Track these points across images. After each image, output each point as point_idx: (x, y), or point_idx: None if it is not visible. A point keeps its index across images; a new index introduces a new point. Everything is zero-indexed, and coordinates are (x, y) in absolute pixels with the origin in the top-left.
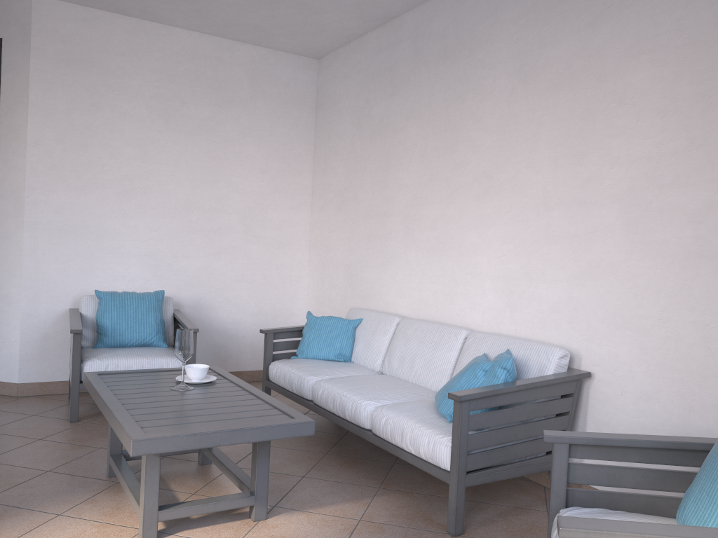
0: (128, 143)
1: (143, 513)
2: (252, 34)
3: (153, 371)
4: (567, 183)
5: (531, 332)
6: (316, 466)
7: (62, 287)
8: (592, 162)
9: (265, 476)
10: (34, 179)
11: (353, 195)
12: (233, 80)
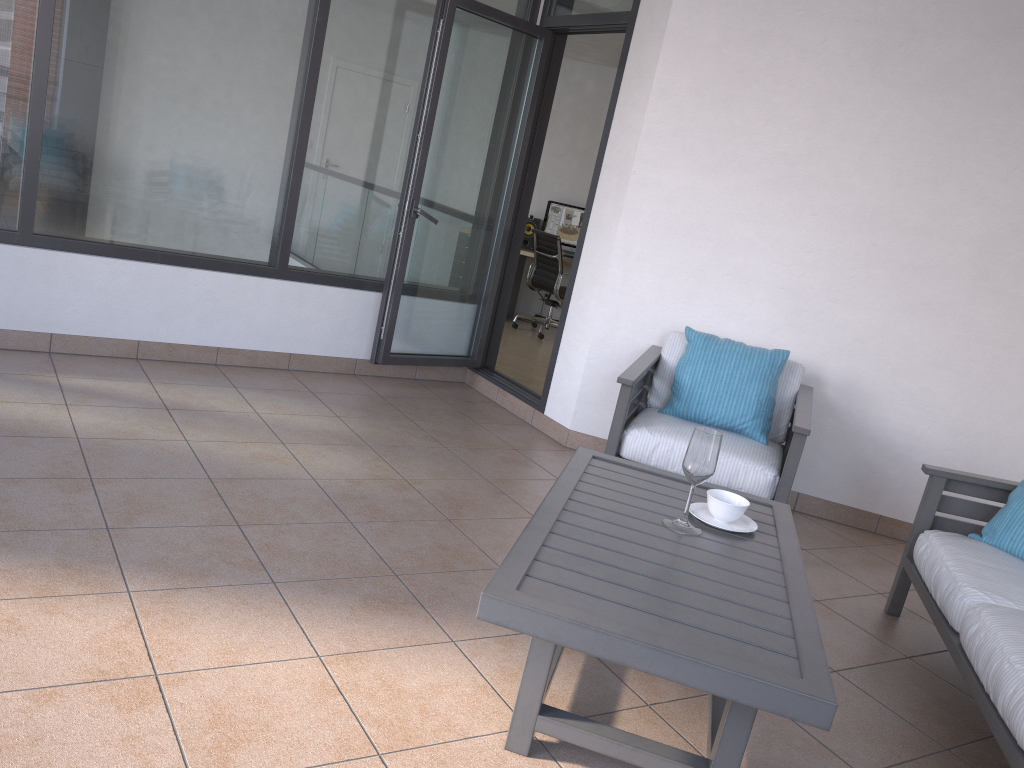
0: (799, 100)
1: (514, 707)
2: None
3: (676, 480)
4: None
5: None
6: (903, 767)
7: (651, 312)
8: None
9: (736, 749)
10: (647, 147)
11: None
12: None
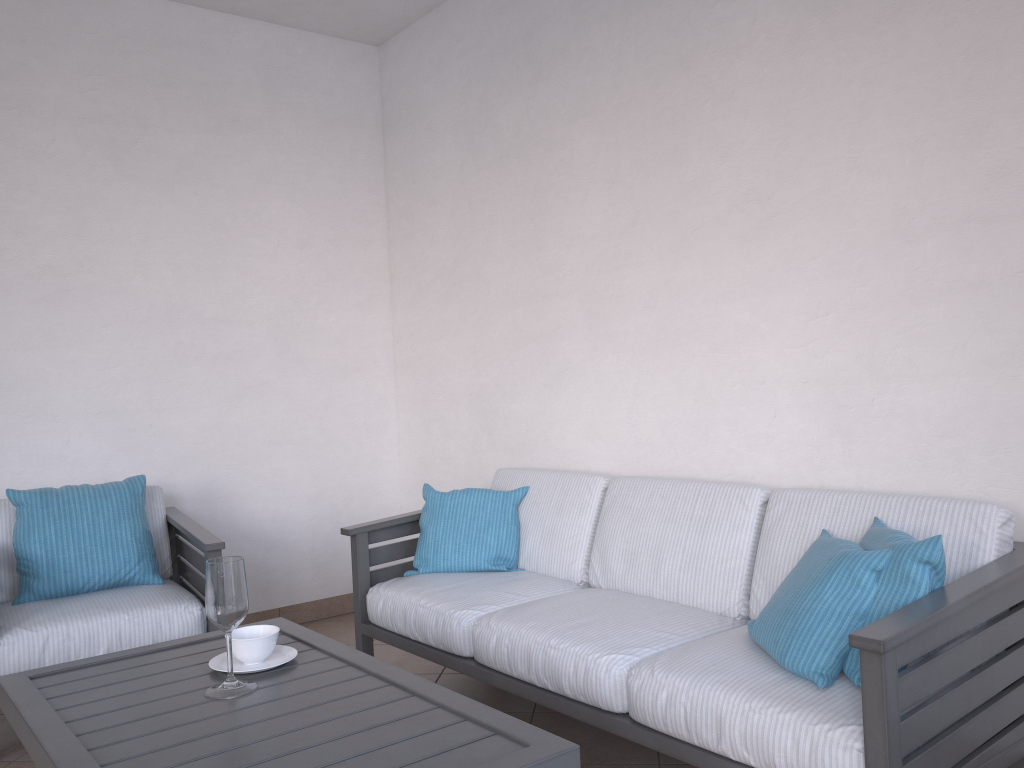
0: (48, 205)
1: None
2: None
3: (154, 651)
4: (949, 186)
5: (897, 479)
6: None
7: None
8: (1005, 138)
9: None
10: None
11: (472, 269)
12: (235, 84)
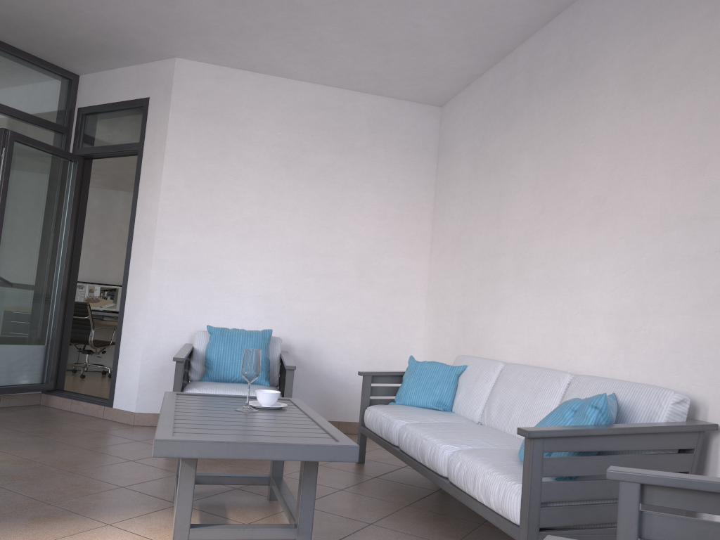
0: (250, 188)
1: (173, 528)
2: (372, 83)
3: (232, 397)
4: (687, 197)
5: (648, 377)
6: (390, 516)
7: (181, 323)
8: (715, 169)
9: (310, 507)
10: (164, 221)
11: (467, 237)
12: (354, 128)
